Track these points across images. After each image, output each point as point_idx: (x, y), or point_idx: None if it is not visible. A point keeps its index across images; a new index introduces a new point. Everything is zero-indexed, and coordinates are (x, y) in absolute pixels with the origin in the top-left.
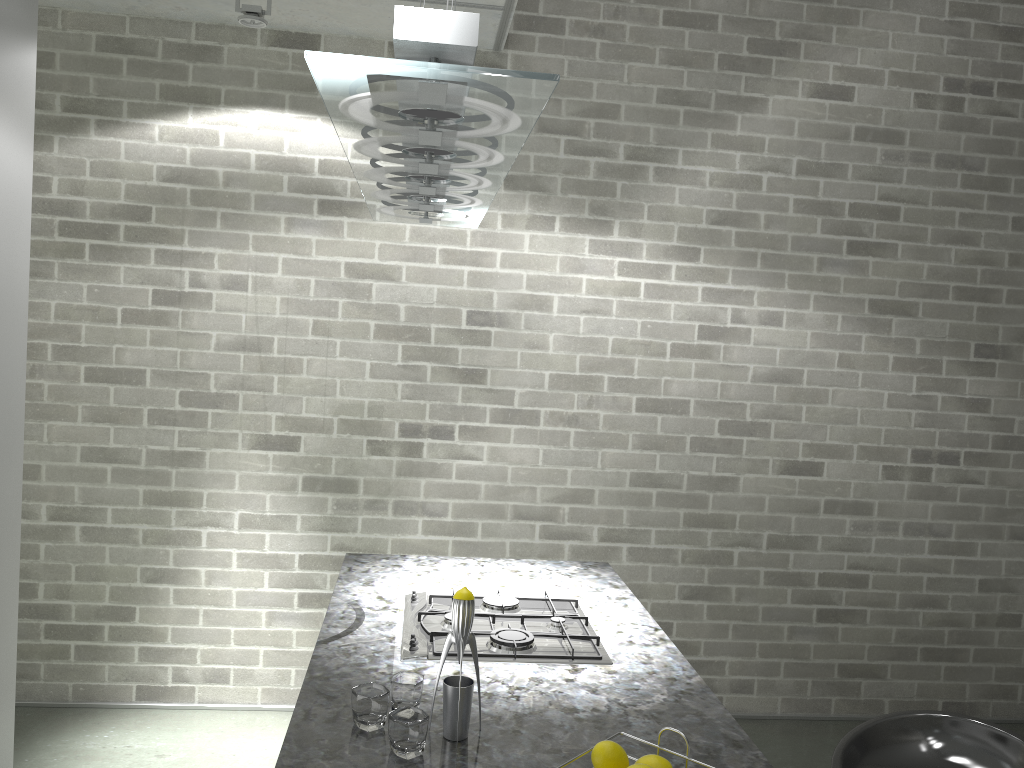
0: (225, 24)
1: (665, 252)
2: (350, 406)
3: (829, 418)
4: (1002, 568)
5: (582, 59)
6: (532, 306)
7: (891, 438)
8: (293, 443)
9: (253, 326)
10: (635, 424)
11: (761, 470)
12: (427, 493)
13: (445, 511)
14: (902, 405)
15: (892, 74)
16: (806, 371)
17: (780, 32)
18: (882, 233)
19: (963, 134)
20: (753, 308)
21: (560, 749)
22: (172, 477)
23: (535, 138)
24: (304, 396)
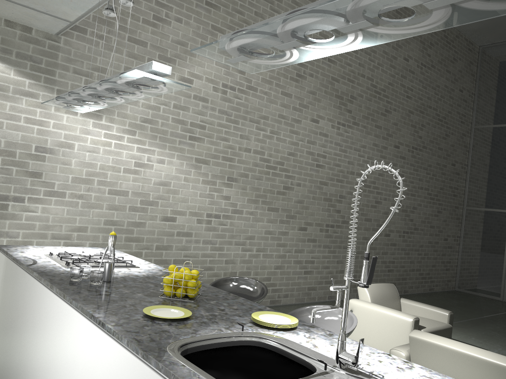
0: None
1: (123, 131)
2: None
3: (179, 200)
4: (232, 255)
5: (94, 47)
6: (66, 146)
7: (200, 208)
8: None
9: None
10: (107, 199)
11: (155, 219)
12: (9, 227)
13: (18, 235)
14: (204, 196)
15: (206, 78)
16: (172, 182)
17: (170, 54)
18: (200, 134)
19: (227, 103)
20: (155, 156)
21: (142, 281)
22: None
23: (71, 75)
24: None
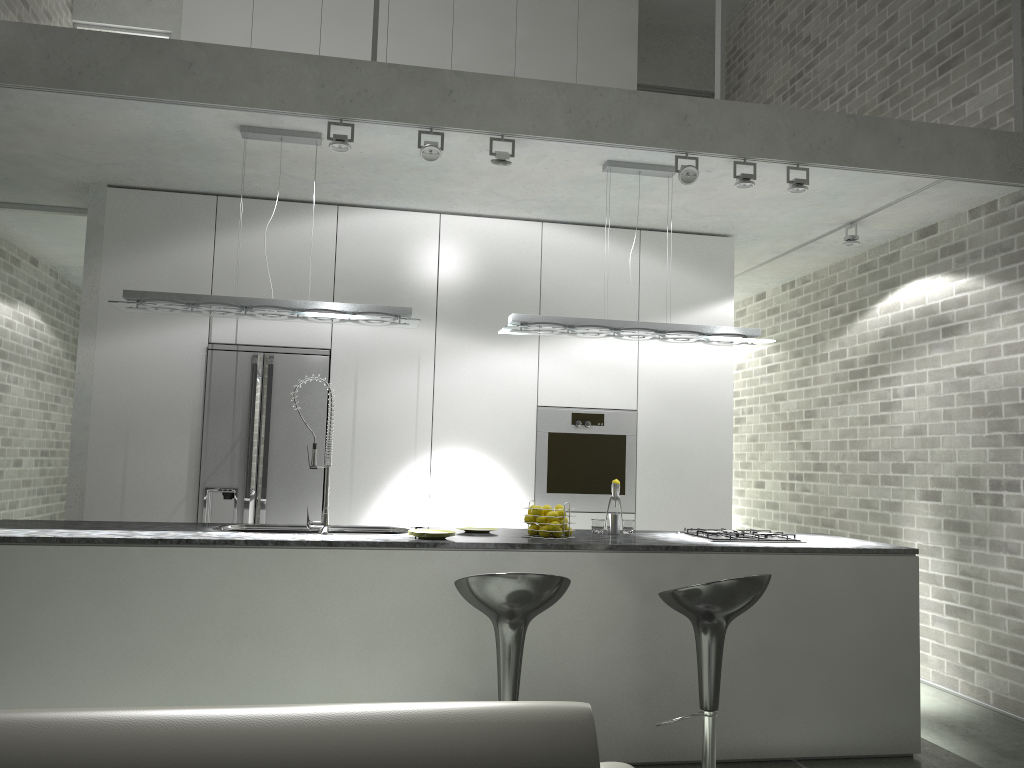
0: (899, 236)
1: None
2: (962, 468)
3: None
4: None
5: None
6: None
7: None
8: (937, 495)
9: (917, 418)
10: None
11: None
12: (1007, 535)
13: (1018, 550)
14: None
15: None
16: None
17: None
18: None
19: None
20: None
21: (616, 537)
22: (890, 518)
23: None
24: (941, 462)
